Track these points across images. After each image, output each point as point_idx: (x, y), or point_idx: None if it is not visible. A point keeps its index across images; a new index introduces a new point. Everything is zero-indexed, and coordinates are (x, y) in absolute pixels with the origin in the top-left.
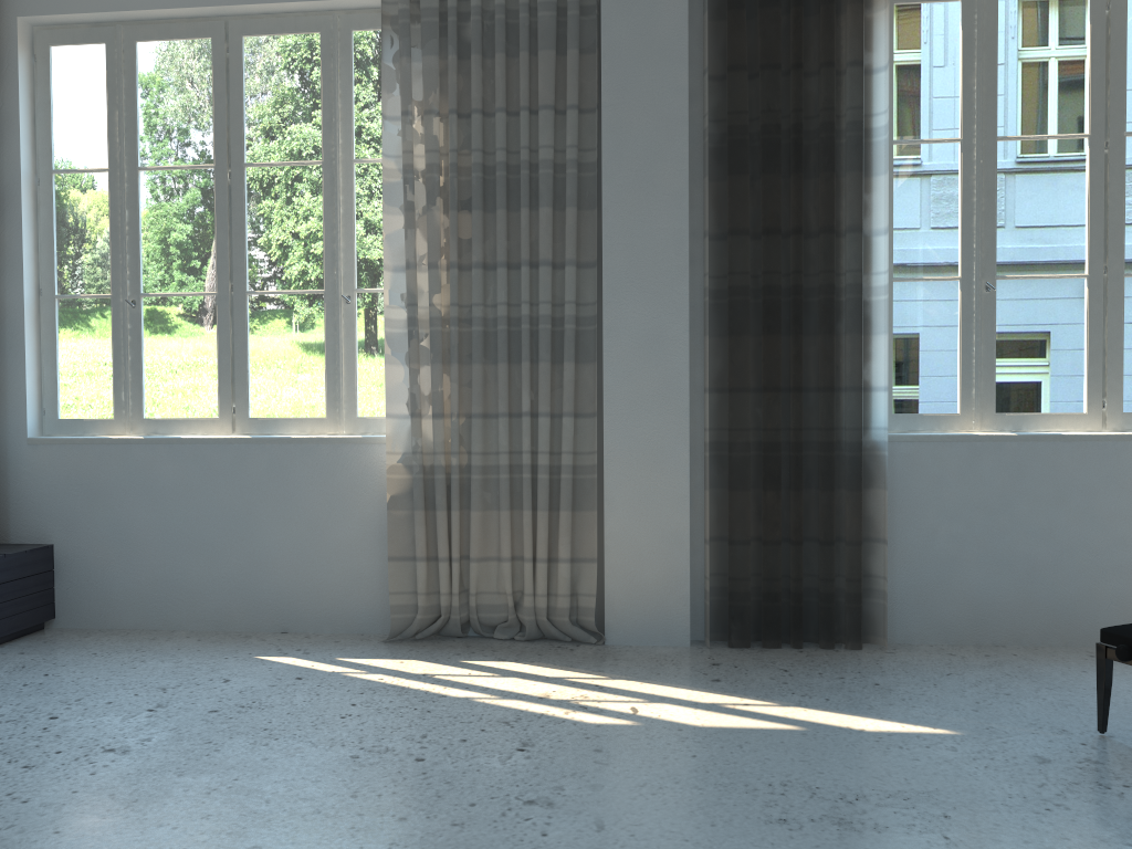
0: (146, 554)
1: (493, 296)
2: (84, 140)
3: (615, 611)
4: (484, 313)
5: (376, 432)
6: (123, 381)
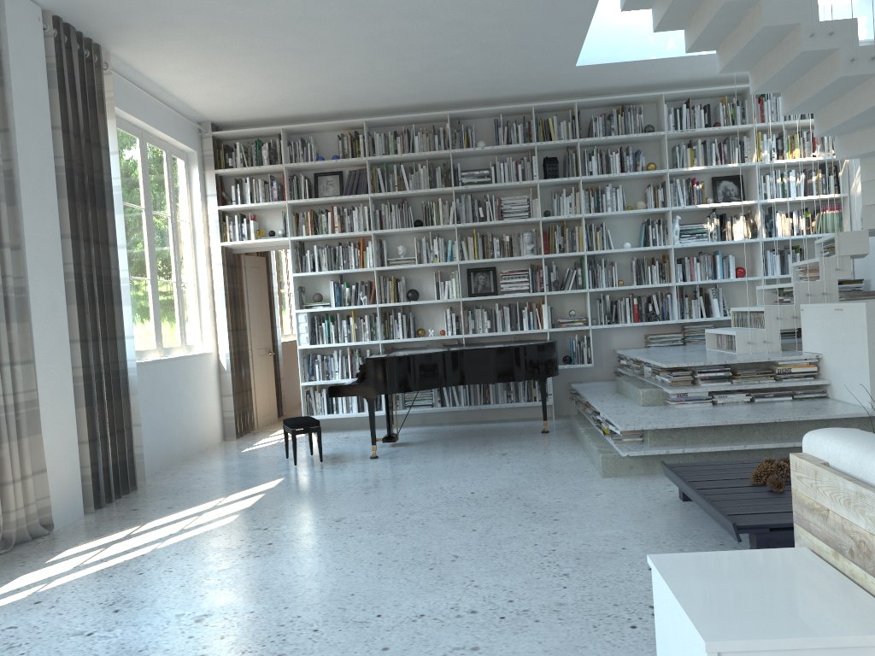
0: None
1: None
2: None
3: (53, 506)
4: None
5: None
6: None
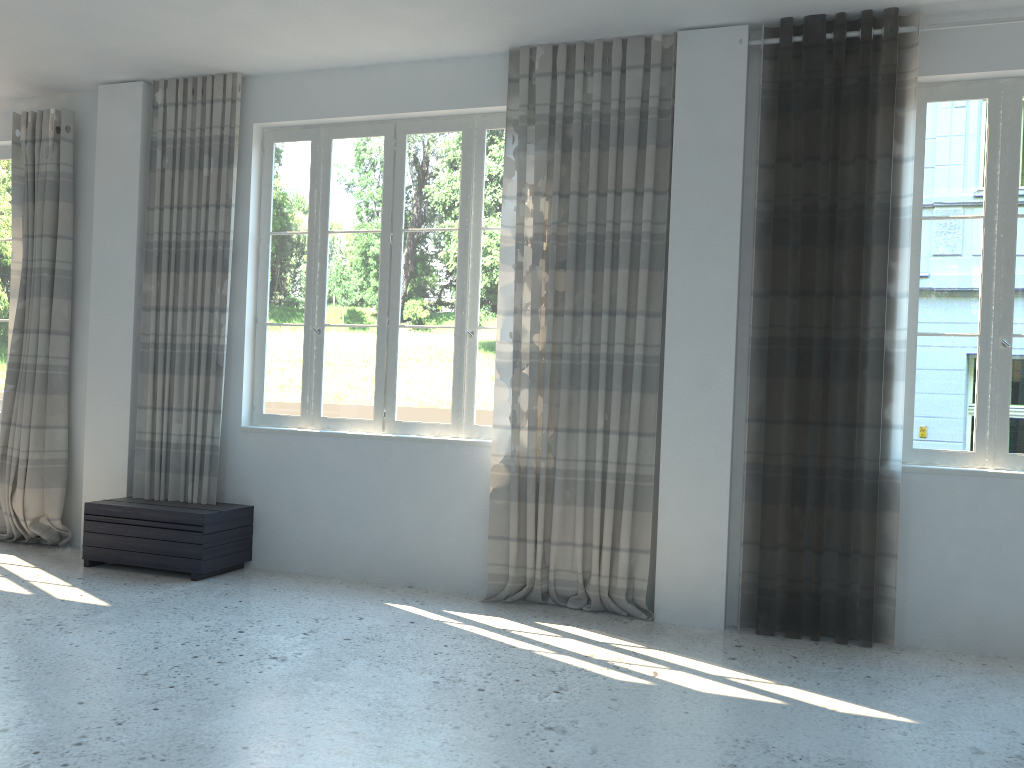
0: (316, 518)
1: (580, 337)
2: (292, 211)
3: (663, 595)
4: (572, 350)
5: (487, 437)
6: (308, 388)
